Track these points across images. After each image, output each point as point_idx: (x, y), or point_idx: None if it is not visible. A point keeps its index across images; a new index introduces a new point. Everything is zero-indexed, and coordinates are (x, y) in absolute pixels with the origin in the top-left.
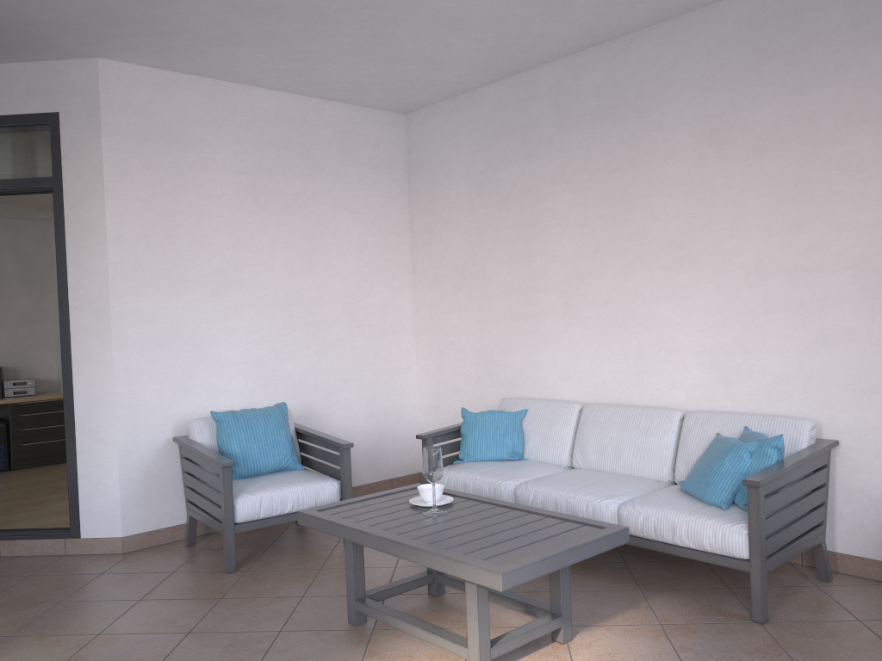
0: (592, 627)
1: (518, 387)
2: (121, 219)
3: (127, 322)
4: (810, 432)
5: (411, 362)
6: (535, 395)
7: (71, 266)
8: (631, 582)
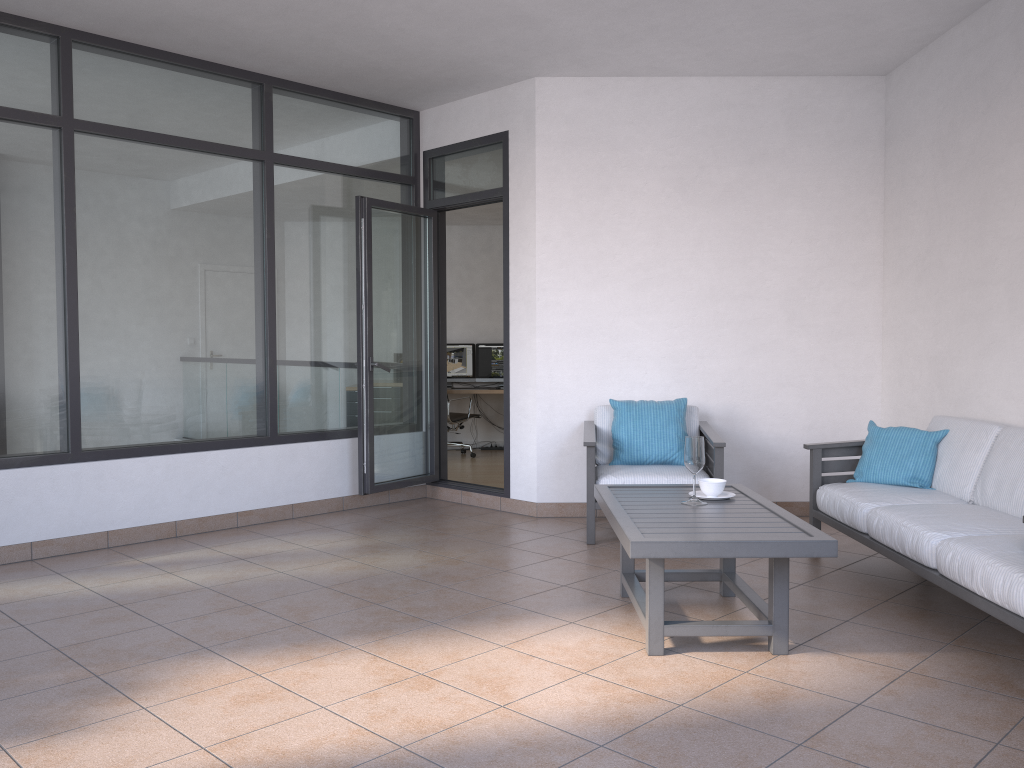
0: (828, 653)
1: (964, 405)
2: (549, 221)
3: (549, 313)
4: None
5: (873, 371)
6: (978, 416)
7: (512, 264)
8: (951, 636)
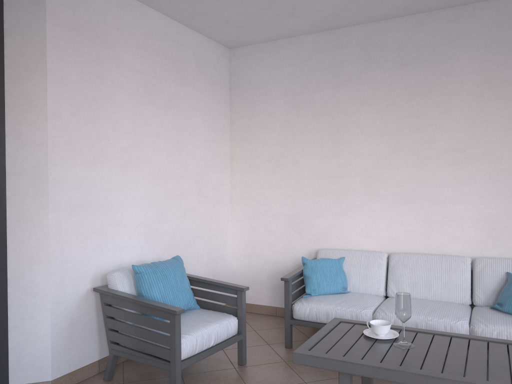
0: None
1: (324, 241)
2: (59, 98)
3: (60, 188)
4: None
5: (229, 223)
6: (338, 247)
7: (10, 135)
8: None
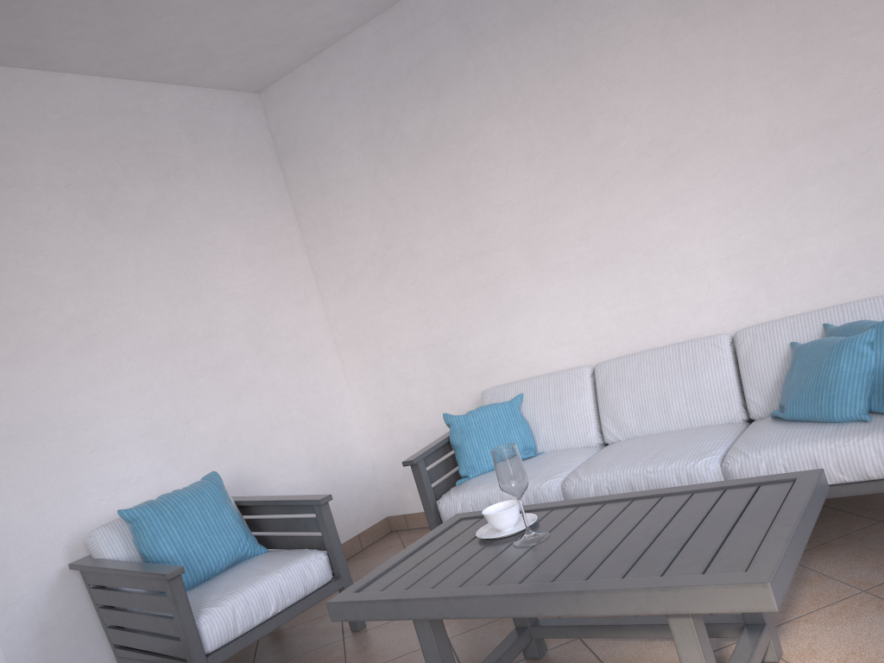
0: (785, 625)
1: (494, 374)
2: None
3: None
4: None
5: (342, 387)
6: (518, 377)
7: None
8: None
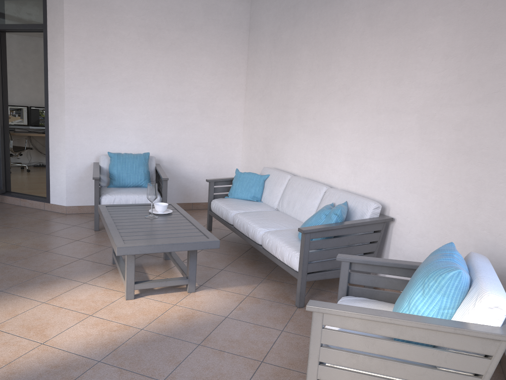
0: (213, 289)
1: (276, 162)
2: (72, 48)
3: (73, 102)
4: (374, 210)
5: (239, 141)
6: (282, 167)
7: (50, 71)
8: (266, 274)
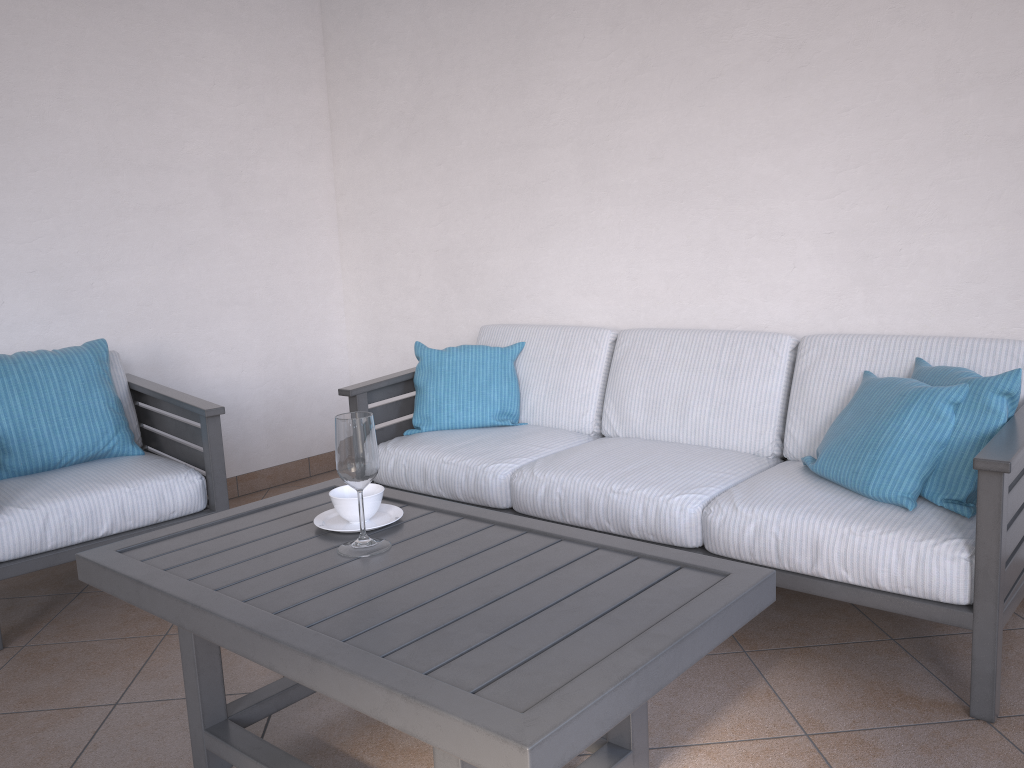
0: (680, 750)
1: (507, 309)
2: None
3: None
4: None
5: (333, 276)
6: (534, 320)
7: None
8: None
